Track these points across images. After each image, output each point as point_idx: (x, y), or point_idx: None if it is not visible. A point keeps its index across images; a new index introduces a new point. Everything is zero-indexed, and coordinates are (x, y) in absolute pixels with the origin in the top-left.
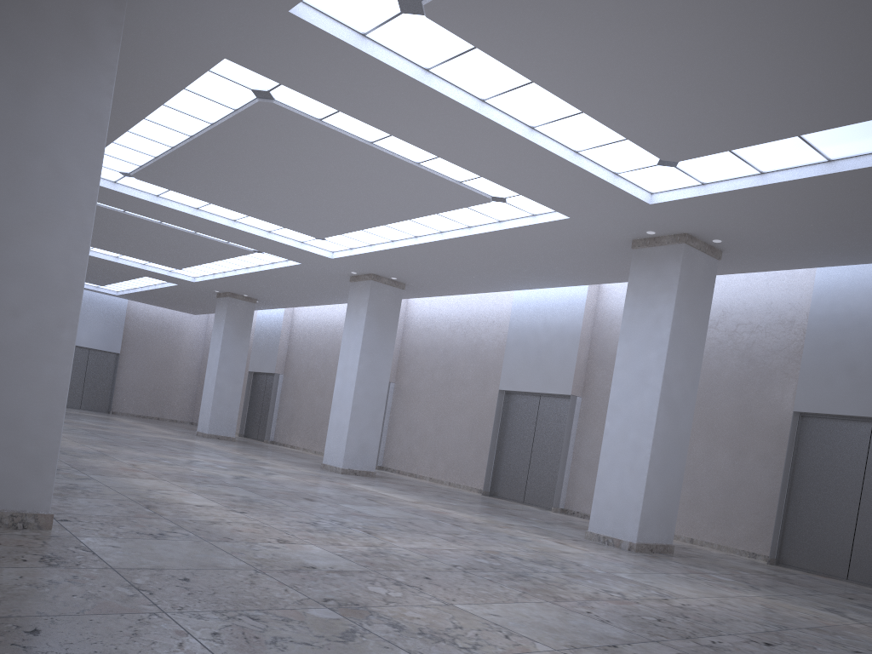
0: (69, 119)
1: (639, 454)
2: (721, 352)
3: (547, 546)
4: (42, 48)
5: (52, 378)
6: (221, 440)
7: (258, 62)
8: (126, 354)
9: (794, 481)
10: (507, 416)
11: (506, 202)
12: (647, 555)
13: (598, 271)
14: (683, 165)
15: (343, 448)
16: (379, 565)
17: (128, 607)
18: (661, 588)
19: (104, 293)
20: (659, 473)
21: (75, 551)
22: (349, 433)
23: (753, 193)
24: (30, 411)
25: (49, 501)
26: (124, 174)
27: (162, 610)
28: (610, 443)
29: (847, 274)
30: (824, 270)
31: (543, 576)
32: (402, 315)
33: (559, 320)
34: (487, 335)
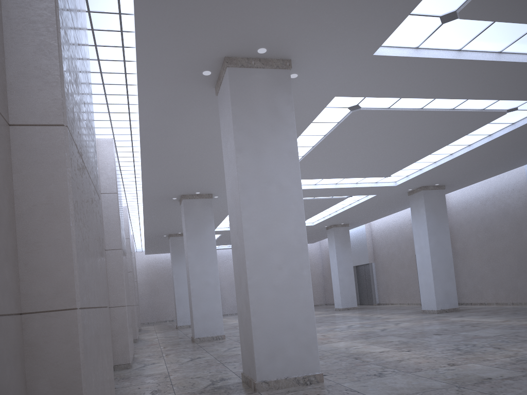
0: (280, 159)
1: None
2: None
3: None
4: (260, 129)
5: (304, 297)
6: (350, 310)
7: (354, 90)
8: None
9: None
10: None
11: (517, 109)
12: None
13: None
14: None
15: (433, 297)
16: None
17: None
18: None
19: None
20: None
21: (347, 392)
22: (435, 287)
23: None
24: (298, 318)
25: (319, 366)
26: None
27: None
28: None
29: None
30: None
31: None
32: None
33: None
34: (511, 200)
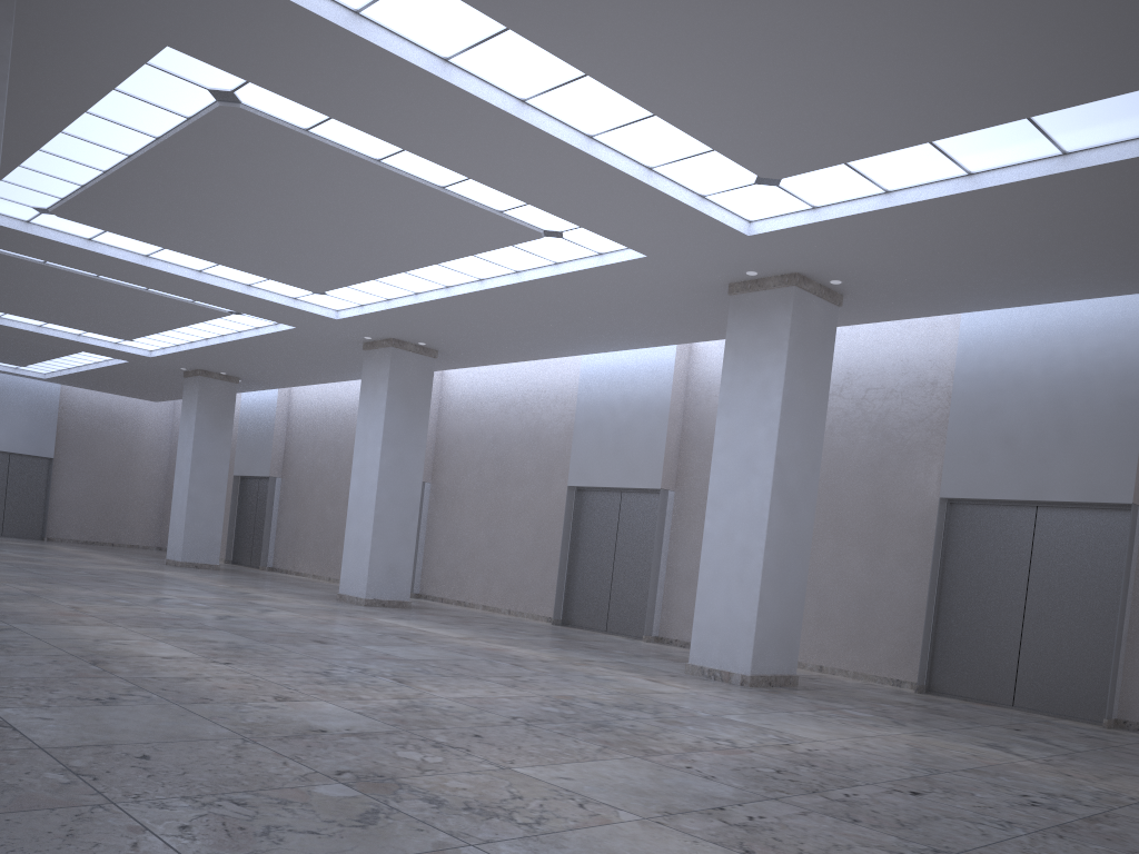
0: None
1: (750, 561)
2: (848, 425)
3: (636, 685)
4: None
5: None
6: (201, 569)
7: (214, 51)
8: (62, 459)
9: (945, 586)
10: (581, 520)
11: (563, 237)
12: (765, 690)
13: (687, 326)
14: (787, 184)
15: (365, 572)
16: (413, 723)
17: (61, 799)
18: (781, 730)
19: (26, 376)
20: (775, 585)
21: None
22: (372, 551)
23: (877, 218)
24: None
25: None
26: (40, 211)
27: (110, 801)
28: (711, 548)
29: (999, 321)
30: (971, 316)
31: (631, 724)
32: (436, 393)
33: (642, 392)
34: (549, 416)
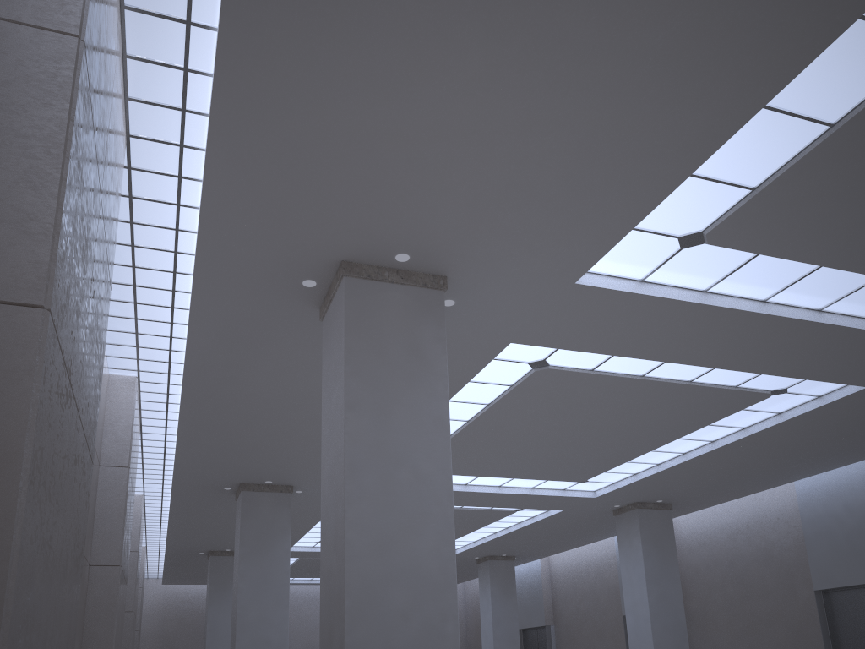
0: (419, 428)
1: None
2: None
3: None
4: (390, 377)
5: None
6: None
7: (541, 336)
8: None
9: None
10: (835, 618)
11: (787, 392)
12: None
13: None
14: None
15: None
16: None
17: None
18: None
19: None
20: None
21: None
22: None
23: None
24: None
25: None
26: None
27: None
28: None
29: None
30: None
31: None
32: None
33: (863, 498)
34: (776, 535)
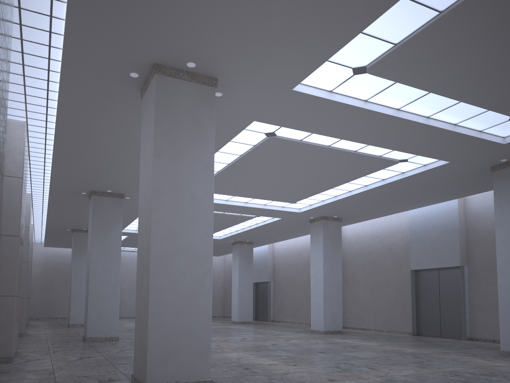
0: (196, 169)
1: None
2: None
3: (481, 363)
4: (180, 138)
5: (203, 305)
6: (246, 324)
7: (272, 118)
8: None
9: None
10: (419, 285)
11: (407, 161)
12: None
13: (466, 189)
14: None
15: (322, 319)
16: None
17: None
18: None
19: None
20: None
21: None
22: (324, 309)
23: None
24: (195, 324)
25: (209, 373)
26: None
27: None
28: (503, 292)
29: None
30: None
31: None
32: None
33: (442, 222)
34: (395, 239)
